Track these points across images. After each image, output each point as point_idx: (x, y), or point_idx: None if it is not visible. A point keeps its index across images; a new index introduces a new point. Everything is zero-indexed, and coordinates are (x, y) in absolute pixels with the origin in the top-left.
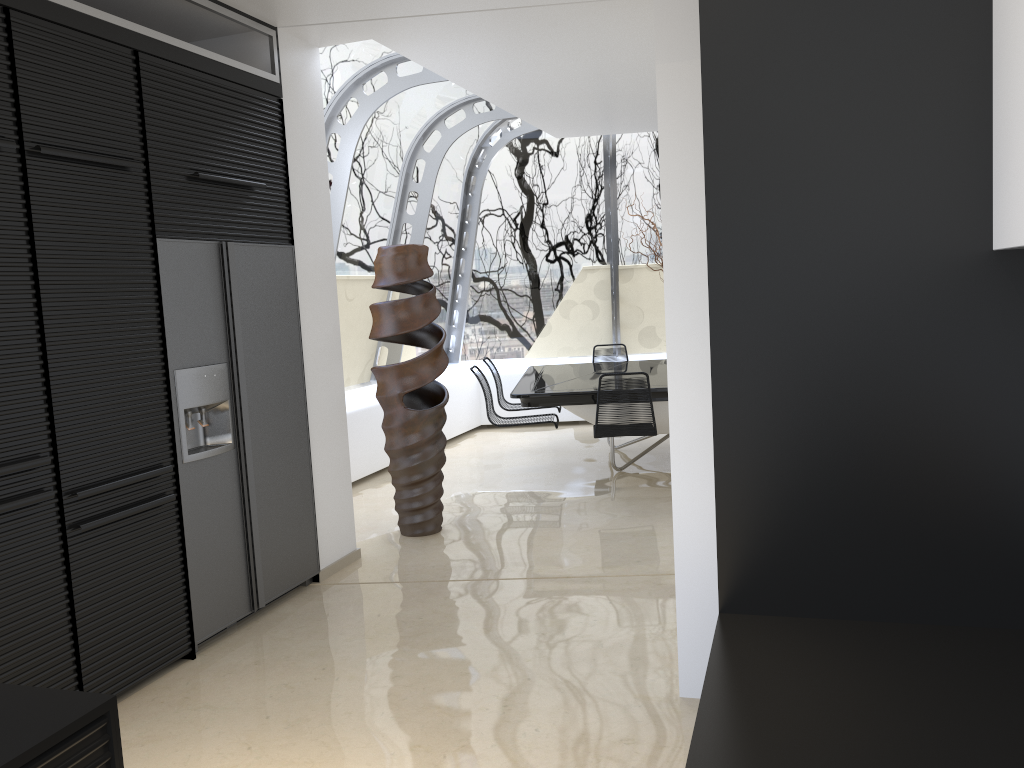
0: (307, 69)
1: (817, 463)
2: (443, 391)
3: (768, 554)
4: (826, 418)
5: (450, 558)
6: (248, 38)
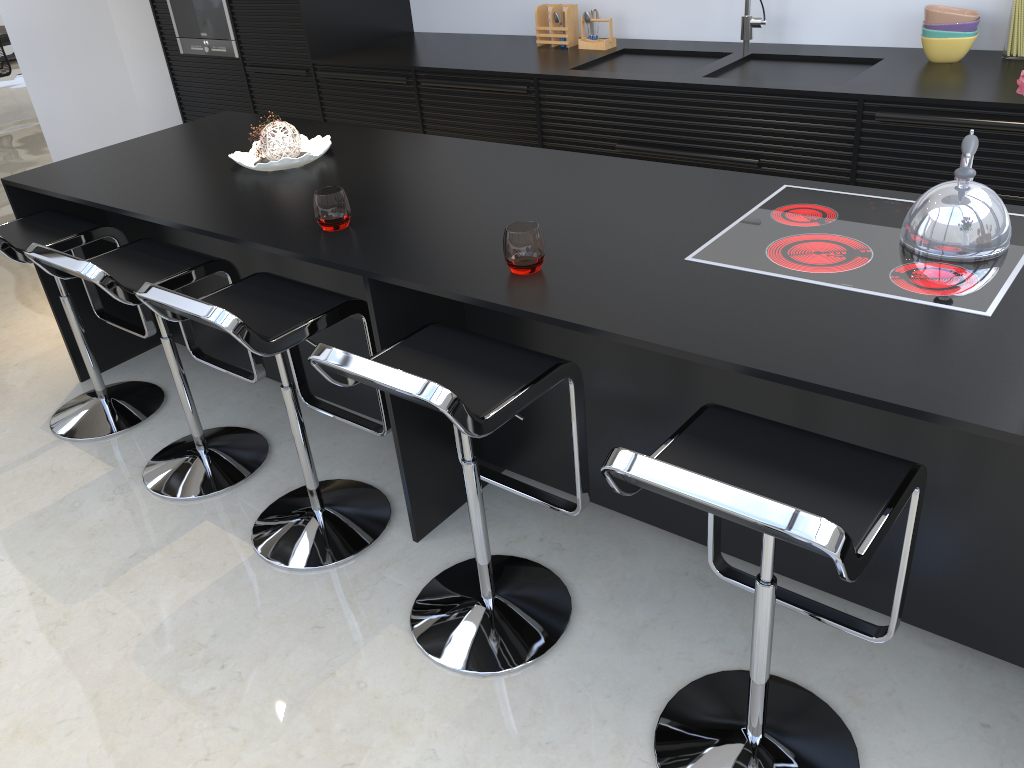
0: None
1: None
2: None
3: (320, 33)
4: None
5: None
6: None
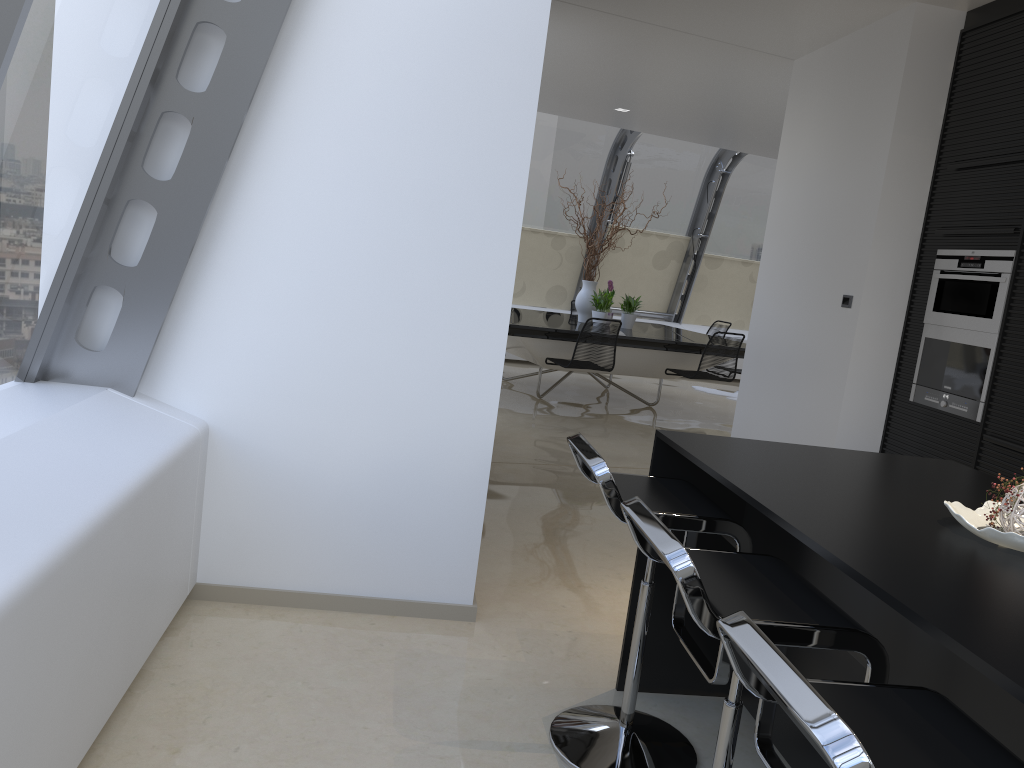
0: None
1: None
2: None
3: None
4: None
5: (522, 449)
6: None
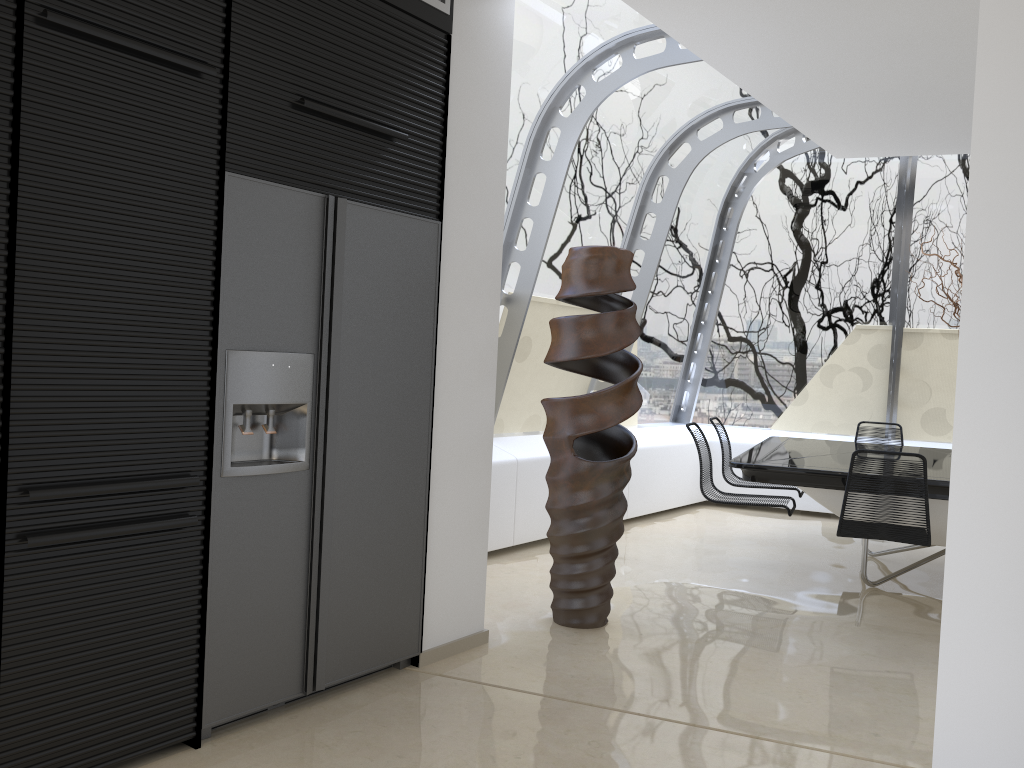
0: (494, 8)
1: None
2: (631, 442)
3: None
4: None
5: (600, 668)
6: None
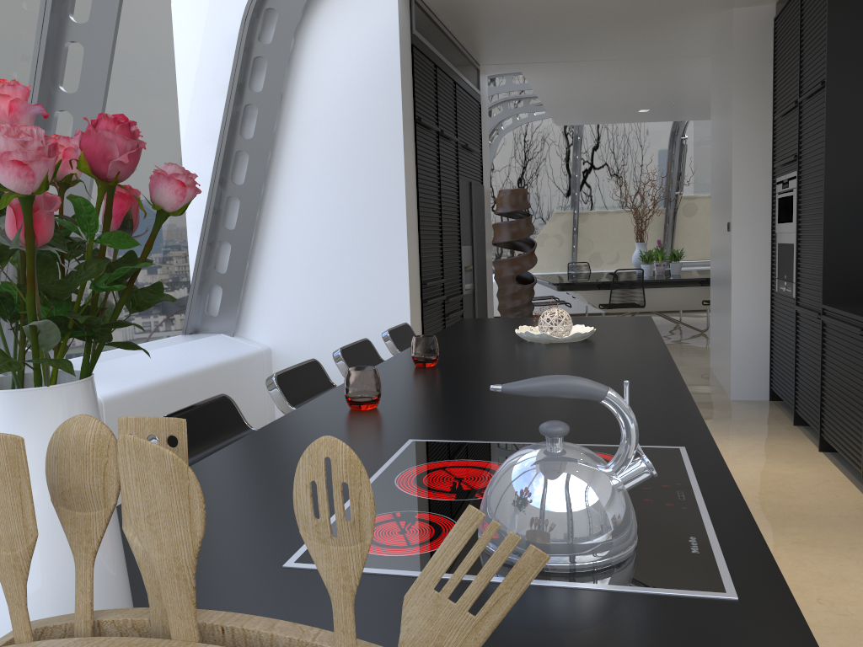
0: (484, 87)
1: (859, 250)
2: (531, 276)
3: (840, 282)
4: (862, 235)
5: None
6: (461, 70)
